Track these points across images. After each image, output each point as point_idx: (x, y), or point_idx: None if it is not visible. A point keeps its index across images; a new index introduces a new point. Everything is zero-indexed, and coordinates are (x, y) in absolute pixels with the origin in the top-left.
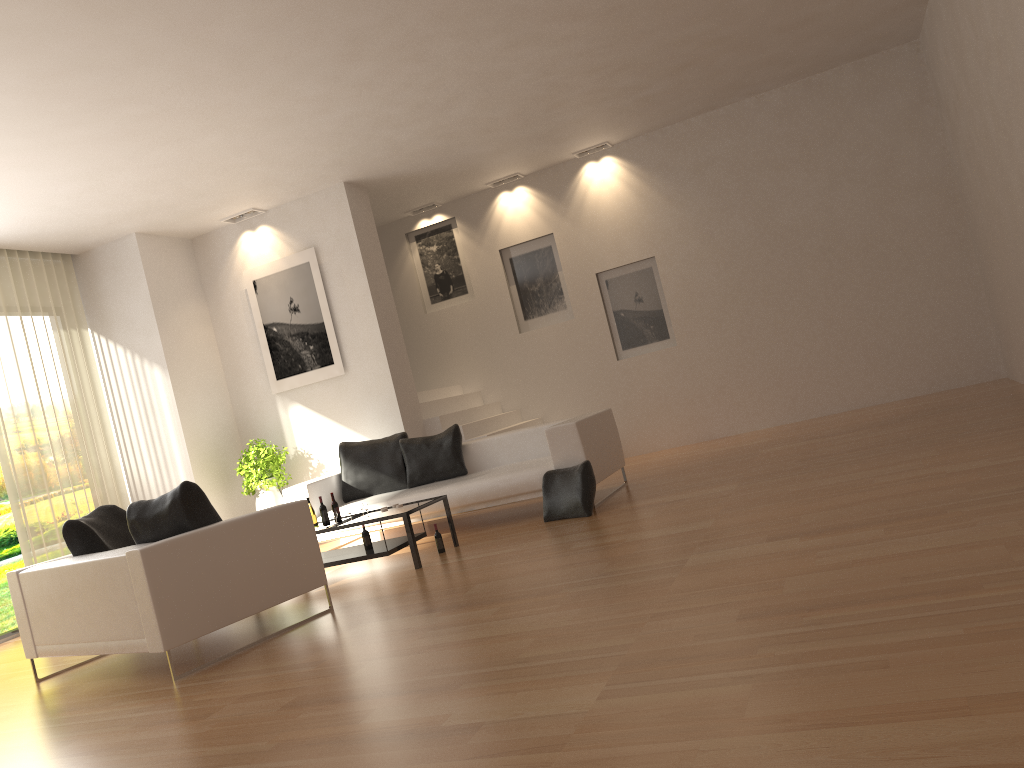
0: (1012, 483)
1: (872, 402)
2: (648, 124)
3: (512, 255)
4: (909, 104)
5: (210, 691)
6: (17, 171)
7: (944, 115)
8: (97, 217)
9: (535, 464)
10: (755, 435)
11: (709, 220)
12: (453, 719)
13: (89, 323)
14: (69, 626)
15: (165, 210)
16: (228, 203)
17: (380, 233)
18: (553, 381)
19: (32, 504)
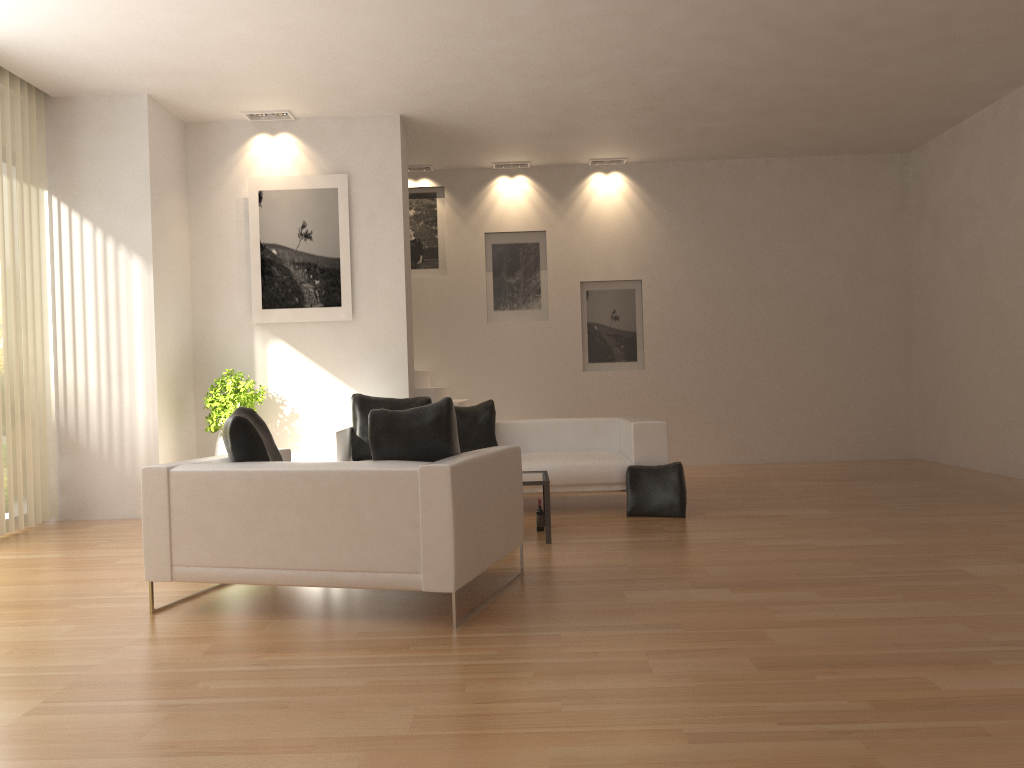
0: None
1: (807, 458)
2: (673, 154)
3: (496, 242)
4: (890, 206)
5: (566, 643)
6: None
7: (925, 224)
8: (140, 61)
9: (600, 456)
10: (713, 469)
11: (700, 259)
12: None
13: (48, 183)
14: (260, 547)
15: (212, 80)
16: (277, 96)
17: None
18: (512, 378)
19: None
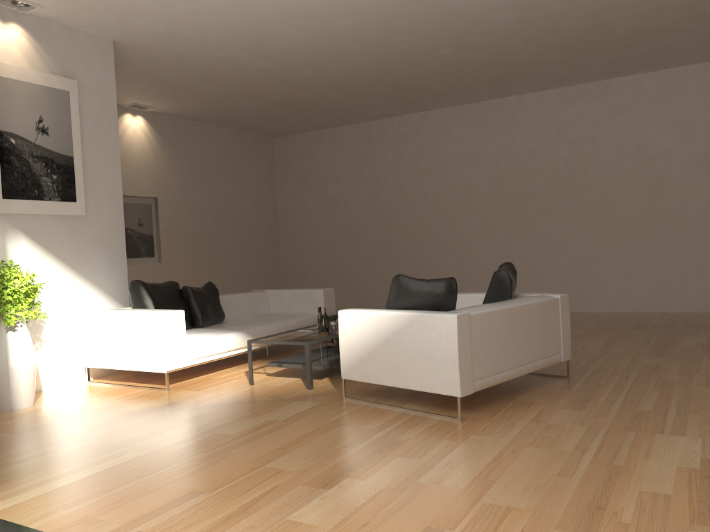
0: None
1: None
2: (184, 112)
3: None
4: (268, 167)
5: (611, 368)
6: None
7: (290, 179)
8: None
9: (297, 314)
10: None
11: (188, 187)
12: (701, 342)
13: None
14: (510, 355)
15: None
16: None
17: None
18: None
19: None
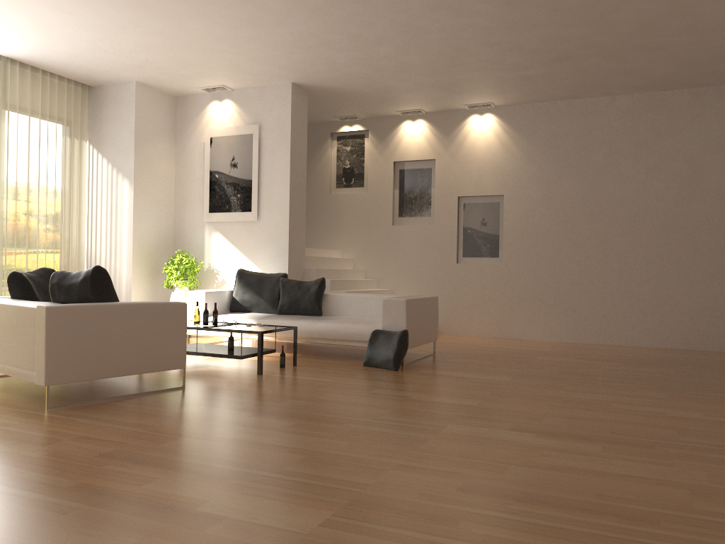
0: (714, 439)
1: (634, 343)
2: (525, 97)
3: (402, 168)
4: (723, 131)
5: (63, 425)
6: (52, 12)
7: None
8: (109, 62)
9: (370, 322)
10: (540, 344)
11: (550, 179)
12: (207, 506)
13: (89, 137)
14: None
15: (159, 70)
16: (205, 76)
17: (313, 128)
18: (407, 266)
19: (13, 254)
